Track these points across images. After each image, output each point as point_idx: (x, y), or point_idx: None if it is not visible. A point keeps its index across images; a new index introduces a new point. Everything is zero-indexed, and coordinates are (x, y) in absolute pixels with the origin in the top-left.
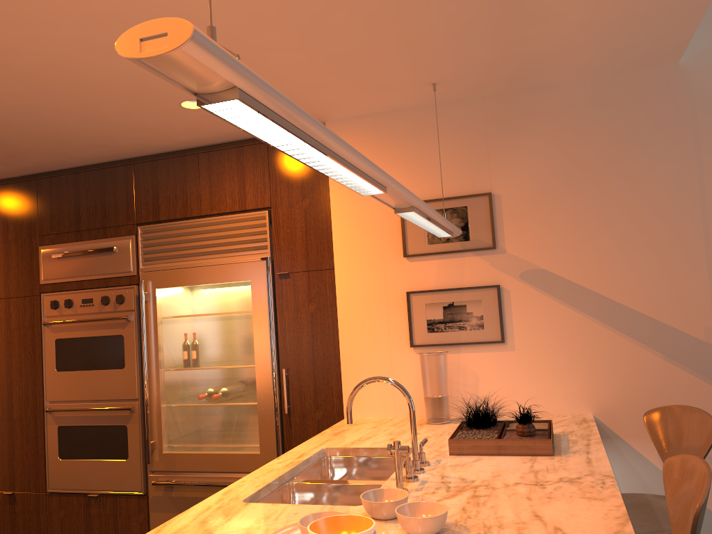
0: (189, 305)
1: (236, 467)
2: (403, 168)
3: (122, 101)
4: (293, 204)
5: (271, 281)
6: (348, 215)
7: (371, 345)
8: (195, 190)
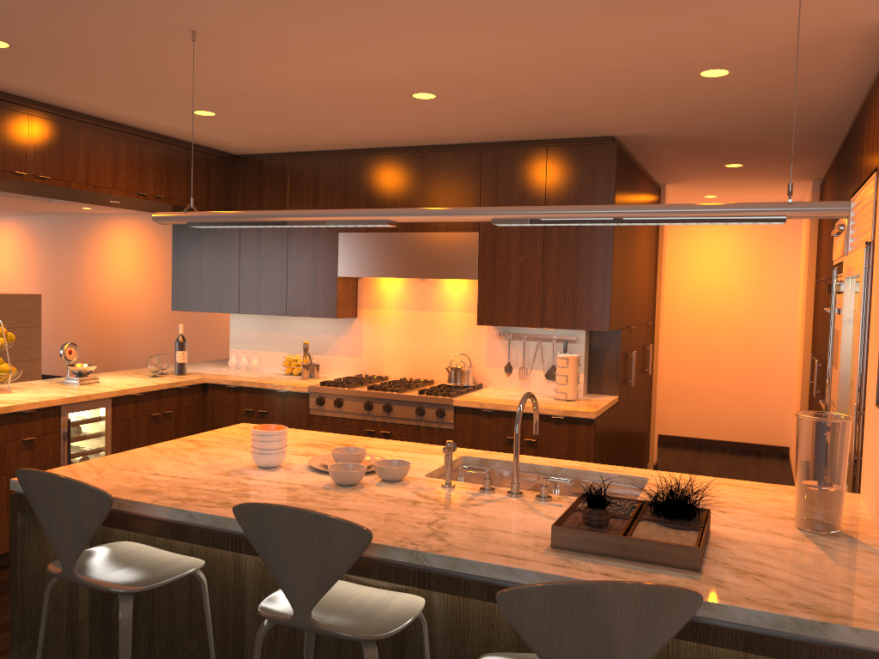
0: (853, 302)
1: None
2: None
3: (674, 92)
4: None
5: (868, 278)
6: None
7: (873, 391)
8: (863, 147)
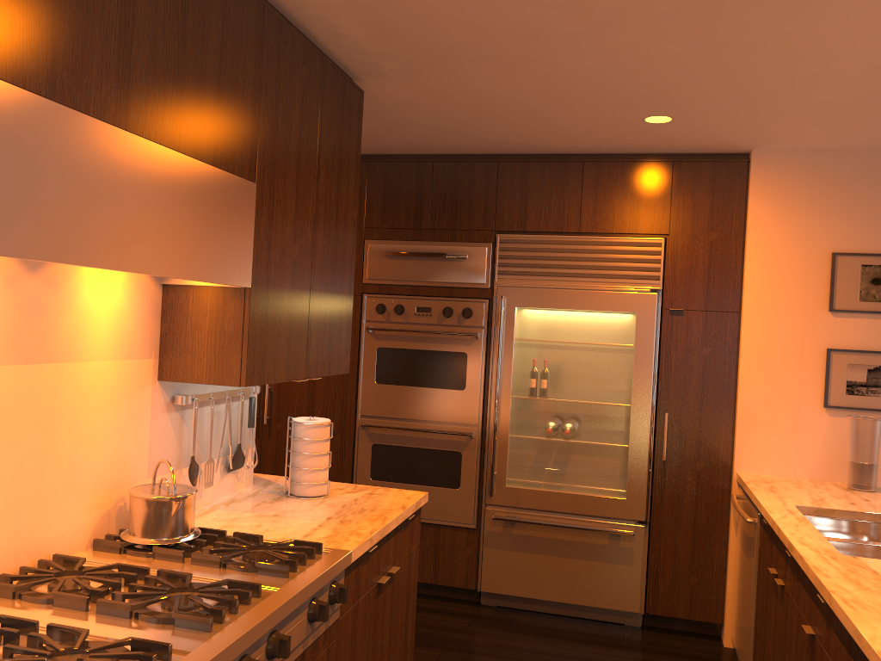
0: (553, 330)
1: (595, 510)
2: (840, 215)
3: (595, 108)
4: (696, 235)
5: (659, 317)
6: (766, 257)
7: (776, 399)
8: (575, 202)
